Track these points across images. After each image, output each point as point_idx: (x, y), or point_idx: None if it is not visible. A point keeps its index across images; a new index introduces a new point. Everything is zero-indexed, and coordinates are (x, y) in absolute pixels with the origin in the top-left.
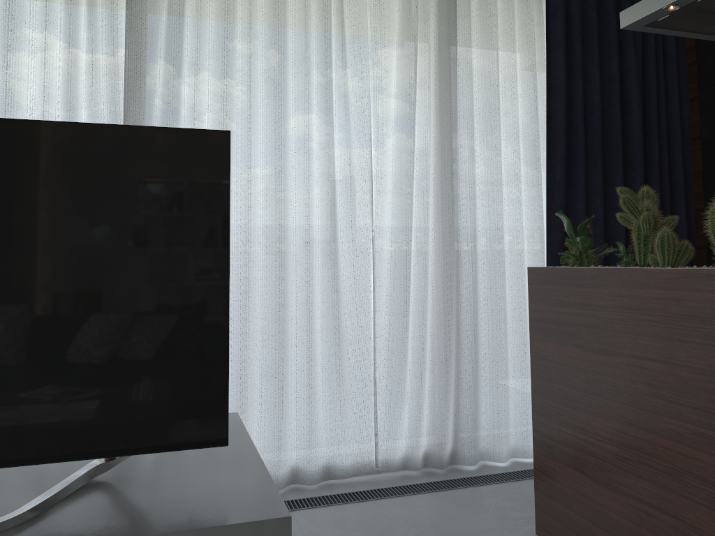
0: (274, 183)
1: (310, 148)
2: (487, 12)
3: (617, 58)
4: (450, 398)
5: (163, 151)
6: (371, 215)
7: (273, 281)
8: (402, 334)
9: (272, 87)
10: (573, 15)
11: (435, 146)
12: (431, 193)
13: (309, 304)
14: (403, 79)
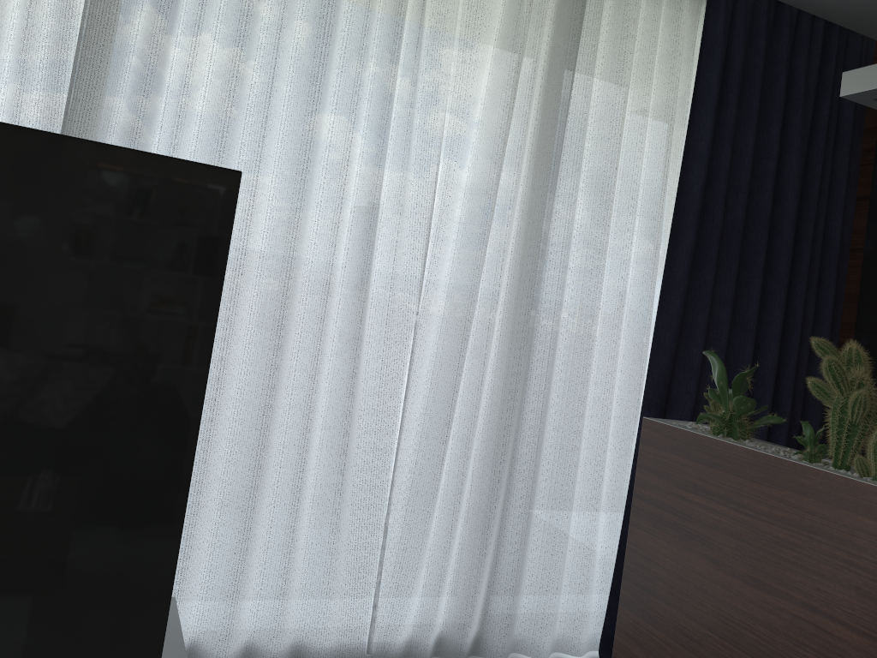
0: (286, 225)
1: (347, 180)
2: (622, 31)
3: (780, 127)
4: (486, 564)
5: (106, 190)
6: (418, 291)
7: (261, 369)
8: (435, 468)
9: (306, 82)
10: (734, 56)
11: (522, 205)
12: (506, 271)
13: (310, 409)
14: (496, 103)
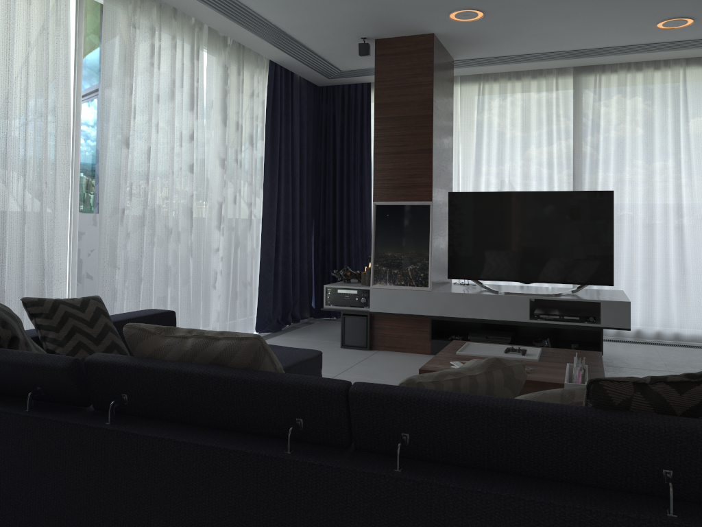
0: (646, 193)
1: (666, 175)
2: None
3: None
4: None
5: (592, 198)
6: None
7: (646, 241)
8: None
9: (645, 146)
10: None
11: None
12: None
13: (666, 253)
14: None
